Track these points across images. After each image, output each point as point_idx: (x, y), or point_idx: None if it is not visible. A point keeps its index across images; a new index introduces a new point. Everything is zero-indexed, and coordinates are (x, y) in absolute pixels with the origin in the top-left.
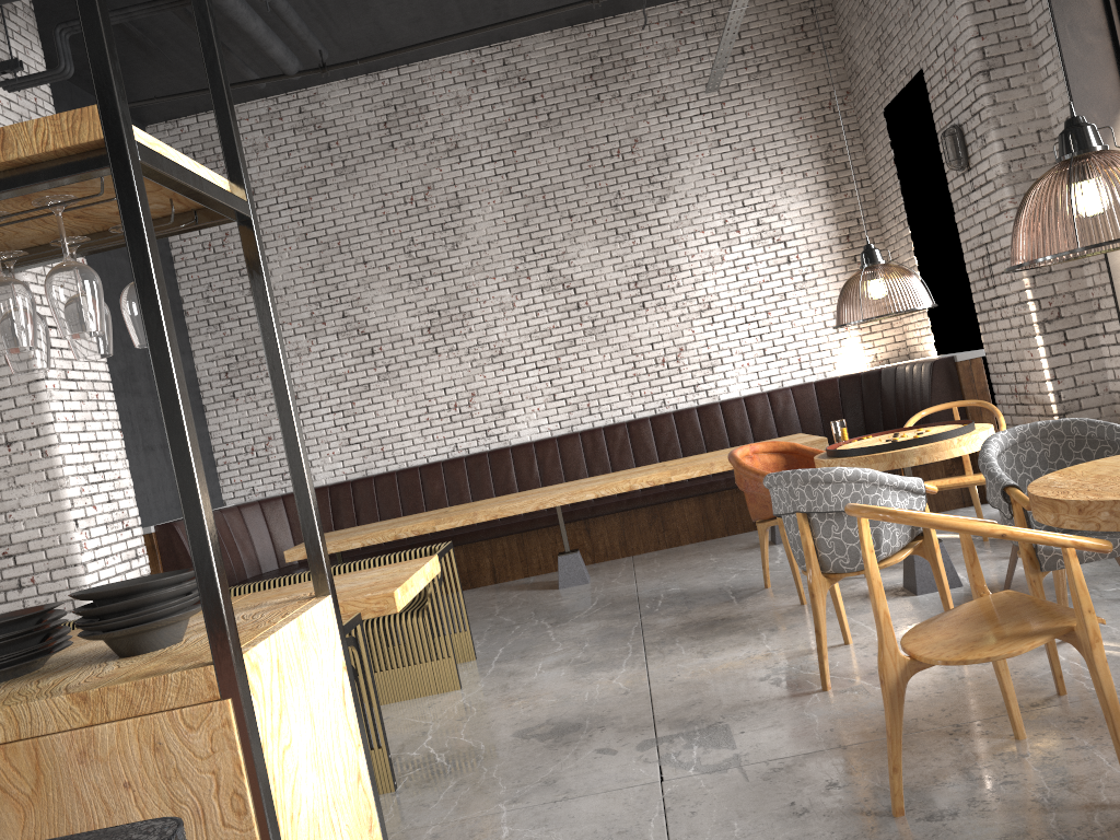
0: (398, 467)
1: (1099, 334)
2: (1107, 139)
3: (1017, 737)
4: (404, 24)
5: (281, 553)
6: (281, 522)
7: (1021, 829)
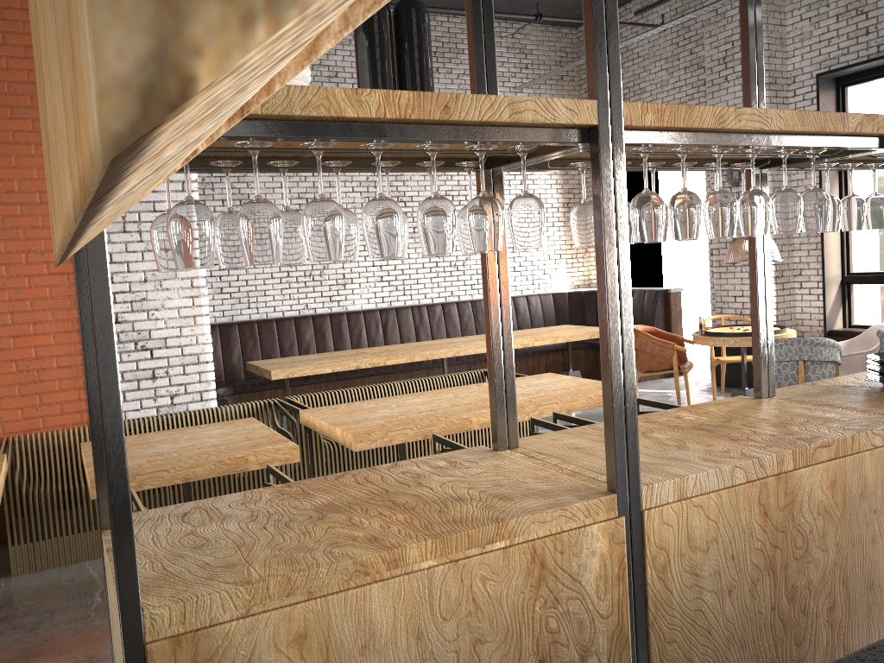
0: (259, 316)
1: (795, 288)
2: (830, 188)
3: None
4: None
5: None
6: None
7: None
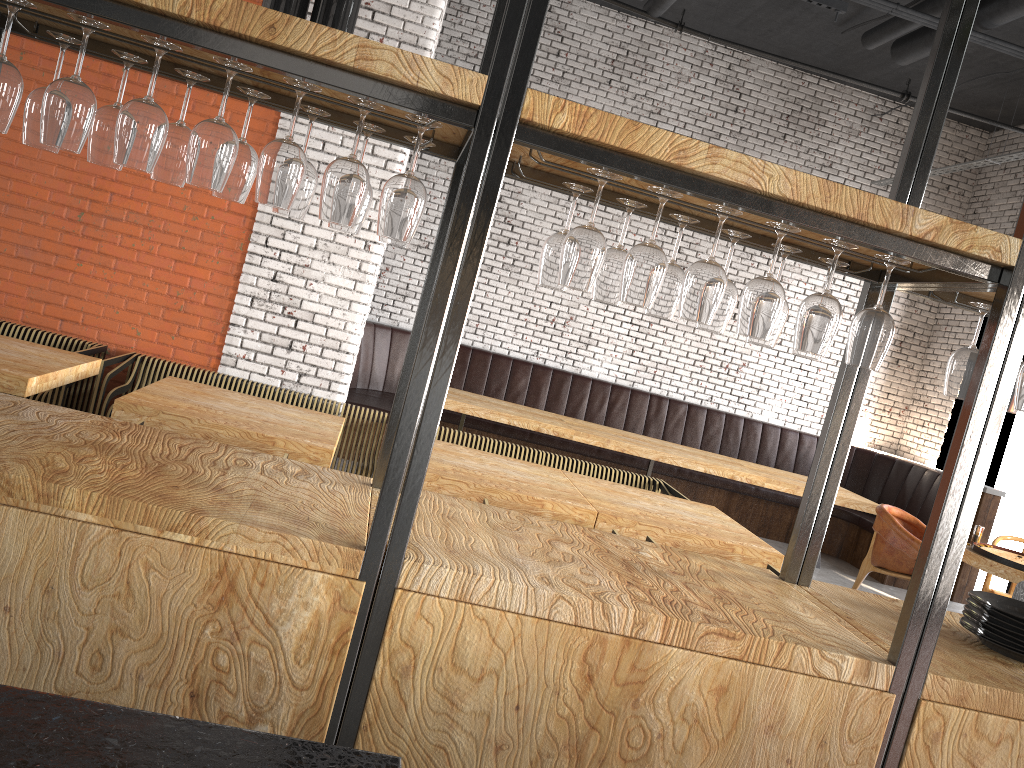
0: (482, 346)
1: None
2: None
3: None
4: (698, 1)
5: (374, 377)
6: (384, 350)
7: None
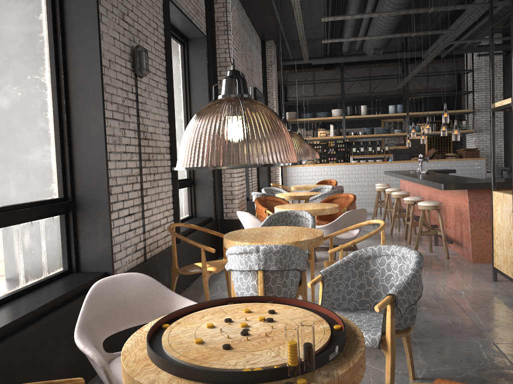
0: None
1: None
2: None
3: None
4: None
5: None
6: None
7: None
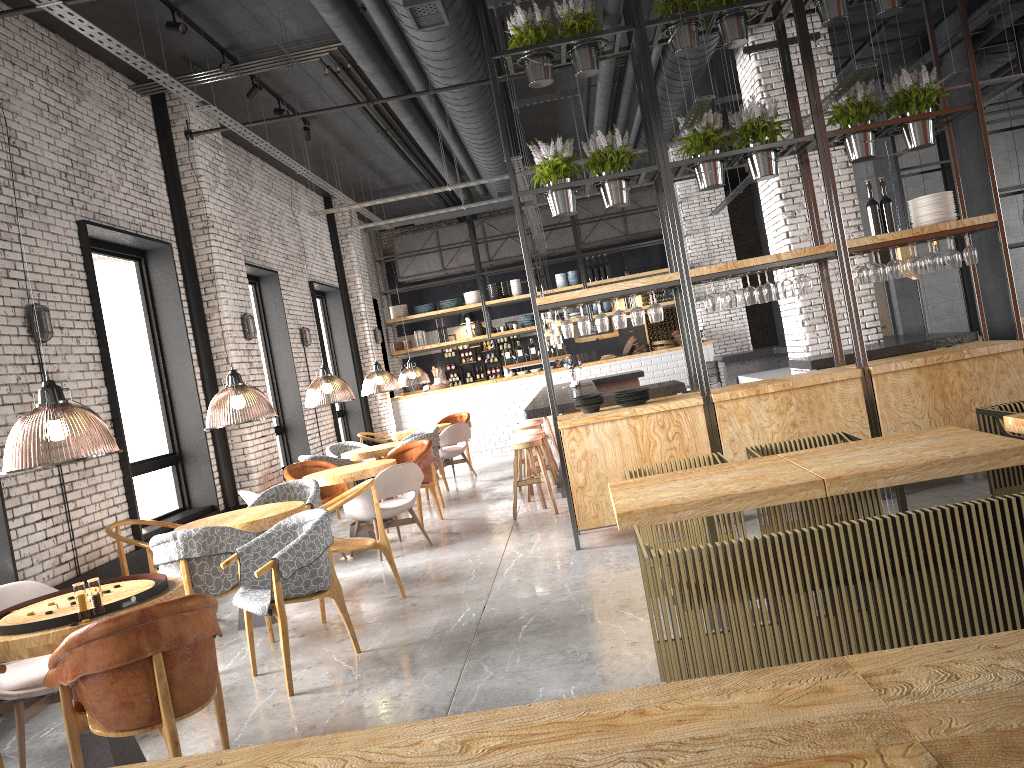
0: None
1: None
2: None
3: (326, 620)
4: None
5: None
6: None
7: (376, 594)
